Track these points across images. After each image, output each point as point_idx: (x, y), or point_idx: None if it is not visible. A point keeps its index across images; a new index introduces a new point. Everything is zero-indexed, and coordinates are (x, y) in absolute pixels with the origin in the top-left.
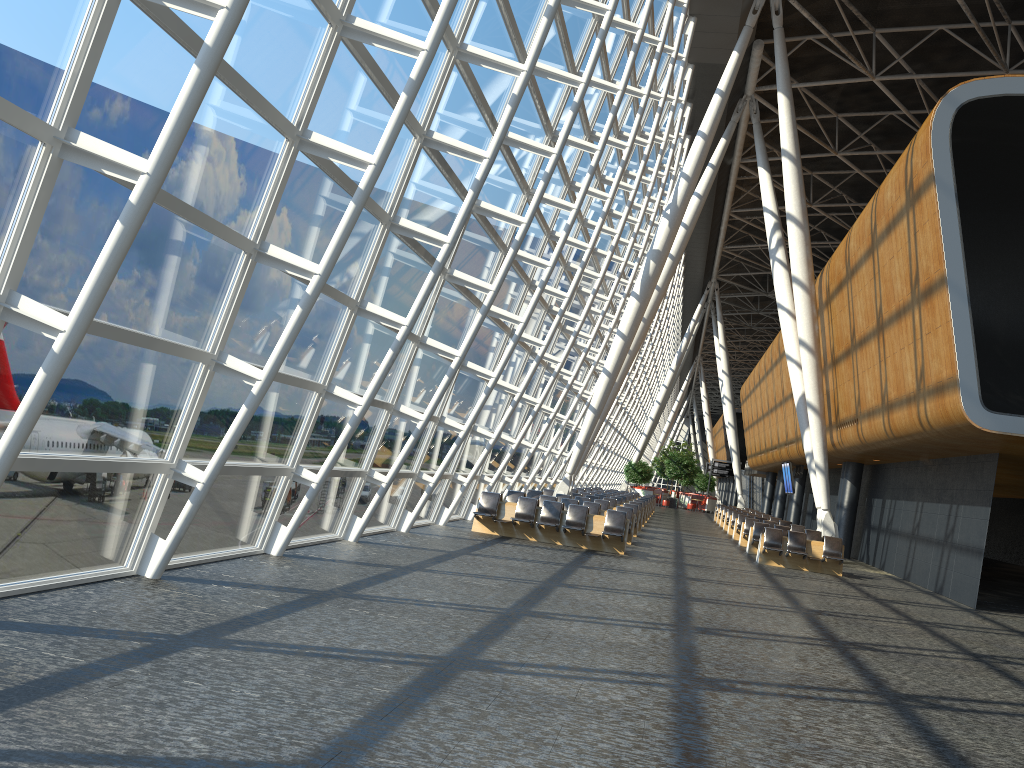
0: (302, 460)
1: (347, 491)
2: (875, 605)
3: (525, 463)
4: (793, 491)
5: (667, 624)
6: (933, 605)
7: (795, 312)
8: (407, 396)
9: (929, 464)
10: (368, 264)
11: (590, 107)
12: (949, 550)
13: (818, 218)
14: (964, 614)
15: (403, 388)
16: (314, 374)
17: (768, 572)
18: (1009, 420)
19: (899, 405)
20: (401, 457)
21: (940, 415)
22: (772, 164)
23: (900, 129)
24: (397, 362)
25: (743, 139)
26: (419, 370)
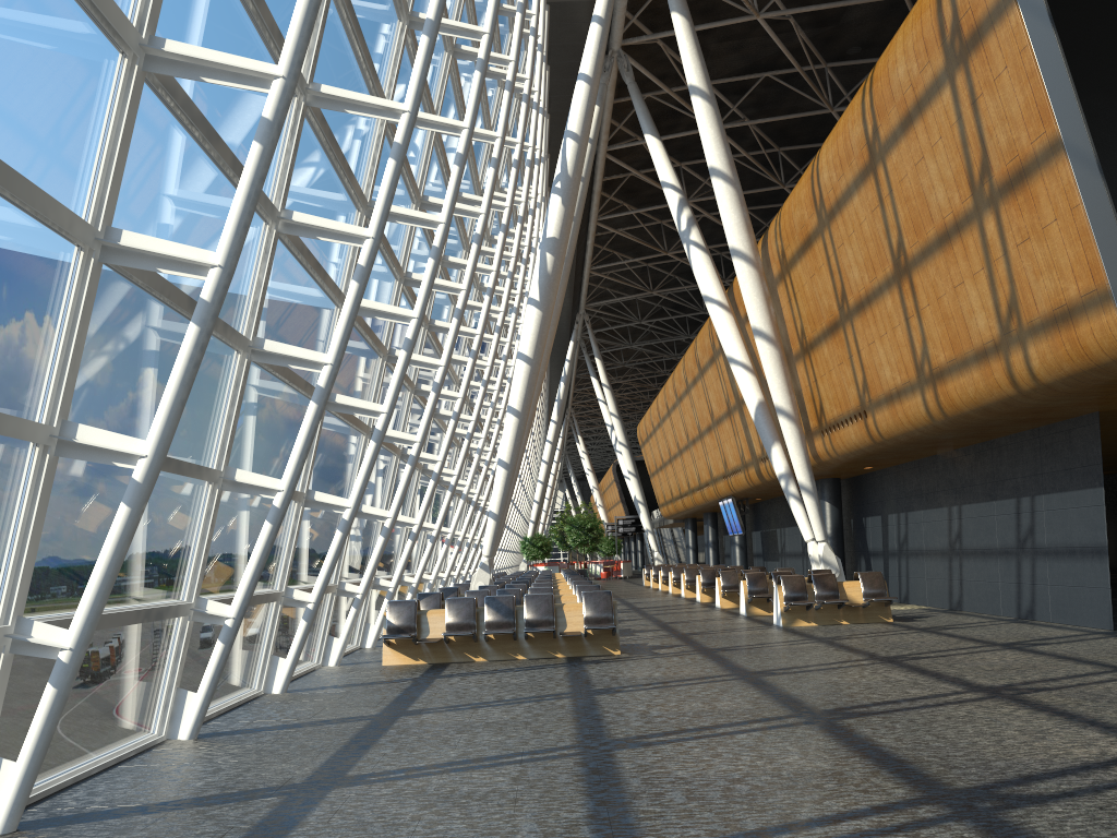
0: (33, 604)
1: (159, 648)
2: (1027, 655)
3: (429, 552)
4: (743, 531)
5: (916, 800)
6: (1069, 637)
7: (742, 295)
8: (245, 457)
9: (958, 455)
10: (108, 147)
11: (449, 4)
12: (1032, 559)
13: None
14: None
15: (235, 441)
16: (17, 401)
17: (817, 637)
18: None
19: (960, 368)
20: (254, 565)
21: (1065, 357)
22: (635, 159)
23: (774, 97)
24: (215, 389)
25: (610, 116)
26: (258, 408)
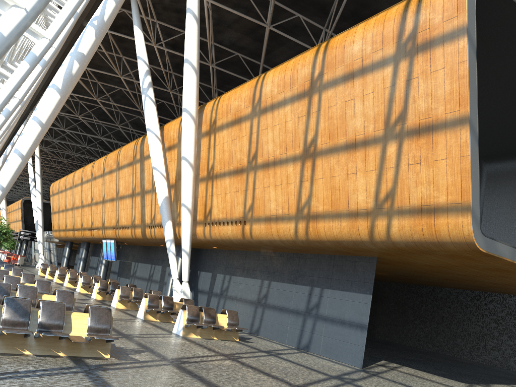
0: None
1: None
2: None
3: None
4: (116, 259)
5: None
6: (354, 373)
7: (182, 135)
8: None
9: (275, 255)
10: None
11: None
12: (314, 320)
13: (110, 89)
14: (389, 382)
15: None
16: None
17: (220, 352)
18: (490, 242)
19: (332, 217)
20: None
21: (419, 232)
22: None
23: (182, 46)
24: None
25: None
26: None
